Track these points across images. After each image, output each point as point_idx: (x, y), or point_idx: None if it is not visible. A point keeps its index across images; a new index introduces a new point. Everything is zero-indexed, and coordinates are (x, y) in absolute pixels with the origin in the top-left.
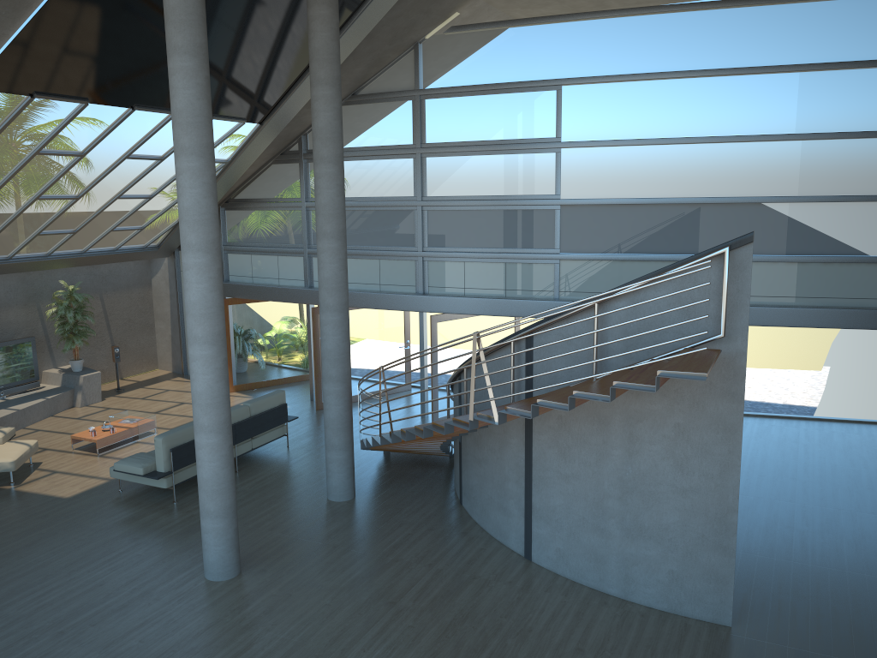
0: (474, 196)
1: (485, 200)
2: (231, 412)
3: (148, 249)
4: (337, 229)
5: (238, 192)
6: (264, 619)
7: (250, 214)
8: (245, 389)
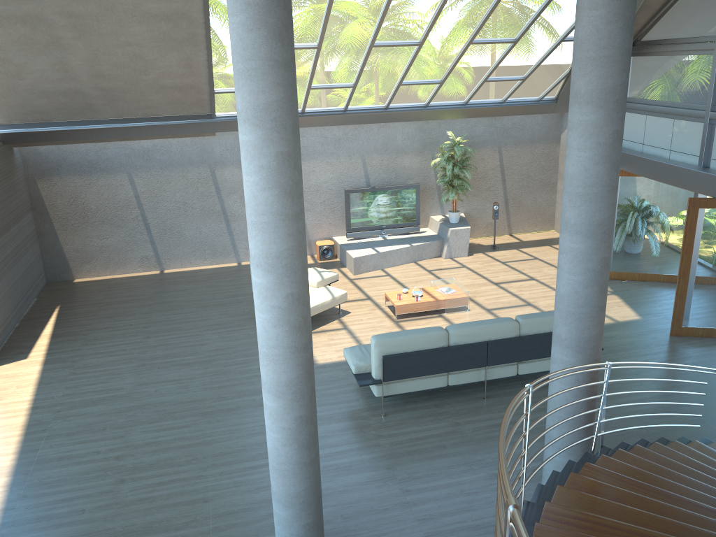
0: None
1: None
2: (486, 326)
3: (543, 103)
4: (600, 87)
5: (645, 31)
6: None
7: (653, 61)
8: (612, 278)
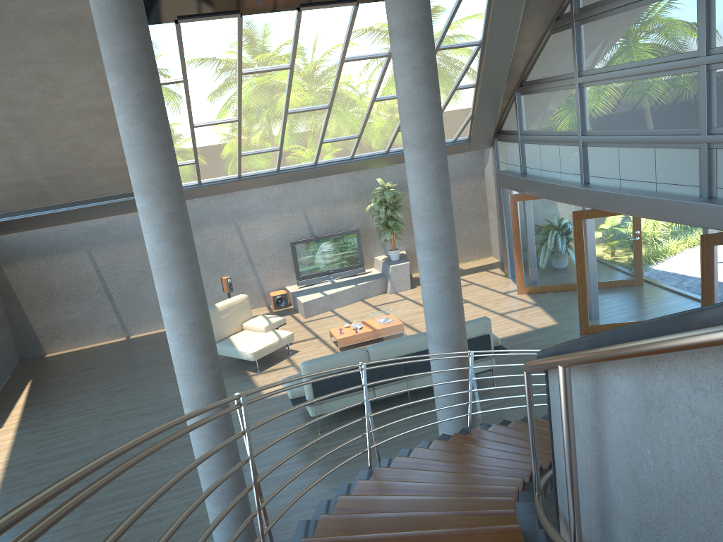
0: None
1: None
2: (401, 342)
3: (458, 143)
4: (419, 133)
5: (527, 73)
6: None
7: (537, 98)
8: (537, 292)
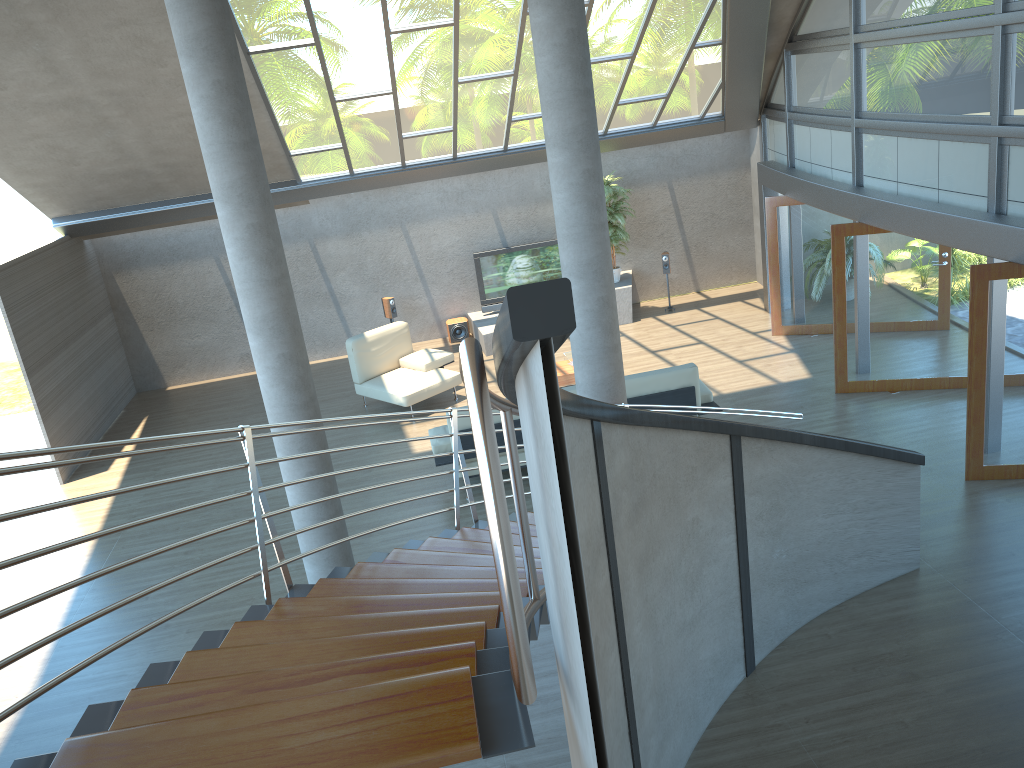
0: None
1: None
2: (575, 391)
3: (707, 121)
4: (561, 129)
5: (798, 24)
6: None
7: (808, 60)
8: (800, 333)
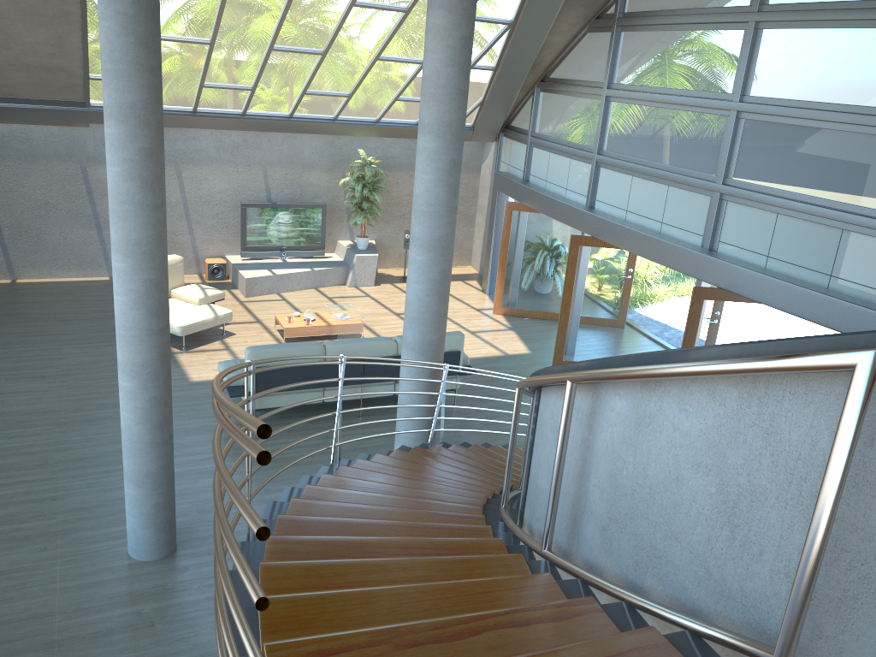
0: (819, 103)
1: (834, 113)
2: (364, 344)
3: None
4: (439, 120)
5: (553, 69)
6: (78, 645)
7: (558, 100)
8: (514, 315)
